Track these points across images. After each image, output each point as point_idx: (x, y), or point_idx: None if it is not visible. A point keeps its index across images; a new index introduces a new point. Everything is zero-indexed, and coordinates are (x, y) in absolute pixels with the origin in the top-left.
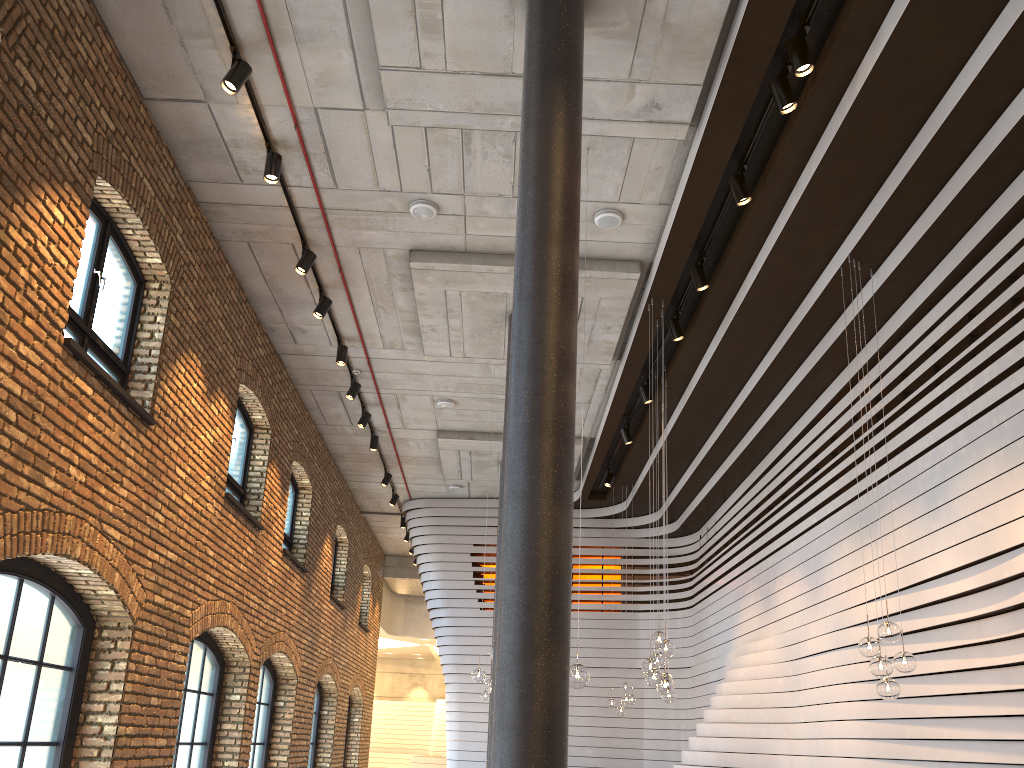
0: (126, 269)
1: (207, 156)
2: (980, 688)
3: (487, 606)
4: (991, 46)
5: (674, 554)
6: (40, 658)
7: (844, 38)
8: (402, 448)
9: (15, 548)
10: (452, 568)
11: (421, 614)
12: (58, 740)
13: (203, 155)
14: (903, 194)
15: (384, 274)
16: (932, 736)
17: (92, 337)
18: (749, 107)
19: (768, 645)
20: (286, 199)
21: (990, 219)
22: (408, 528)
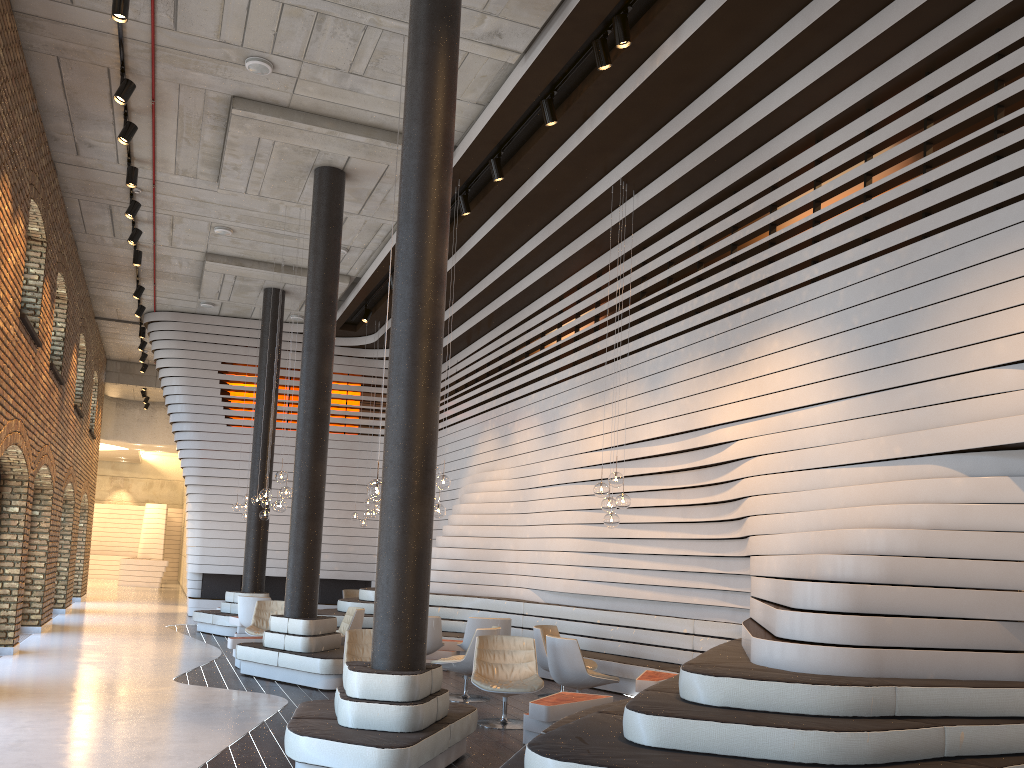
0: None
1: None
2: (667, 519)
3: (234, 423)
4: (754, 63)
5: None
6: None
7: (655, 24)
8: (162, 264)
9: None
10: (199, 384)
11: (134, 419)
12: None
13: None
14: (671, 145)
15: (198, 111)
16: (628, 551)
17: None
18: (572, 54)
19: (503, 475)
20: (118, 29)
21: (727, 179)
22: (151, 340)
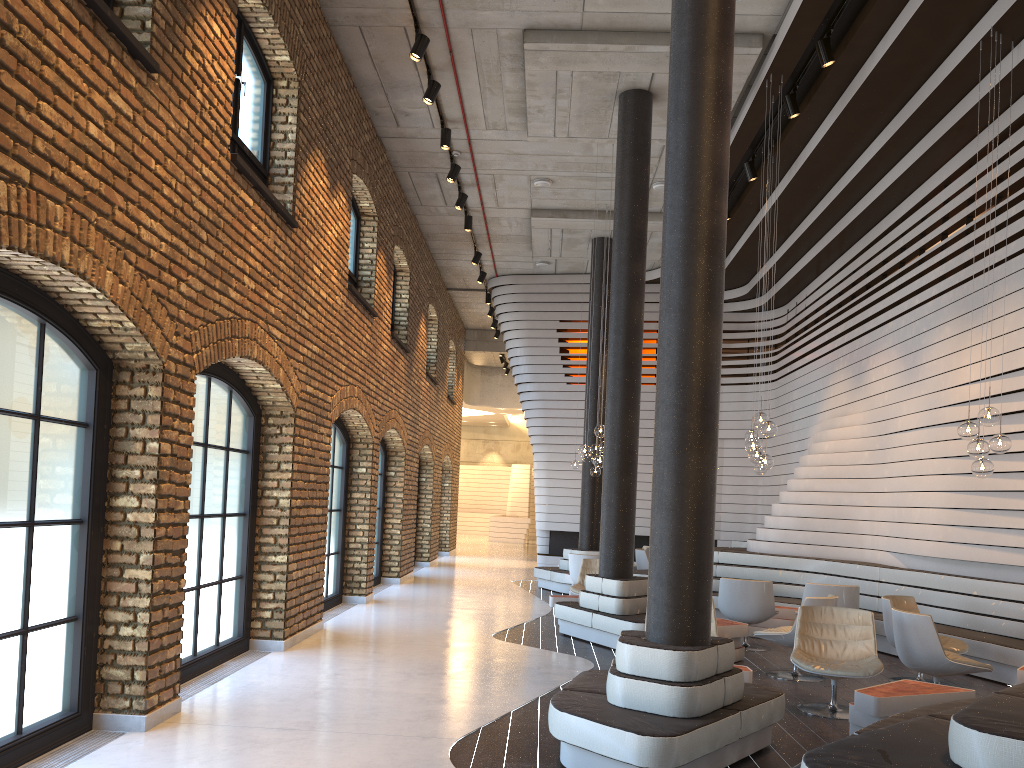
0: (257, 69)
1: None
2: None
3: (573, 381)
4: None
5: (759, 328)
6: (227, 444)
7: None
8: (493, 227)
9: (216, 354)
10: (539, 344)
11: (497, 385)
12: (244, 511)
13: None
14: None
15: (494, 55)
16: (1014, 507)
17: (240, 145)
18: None
19: (856, 421)
20: None
21: None
22: (494, 305)
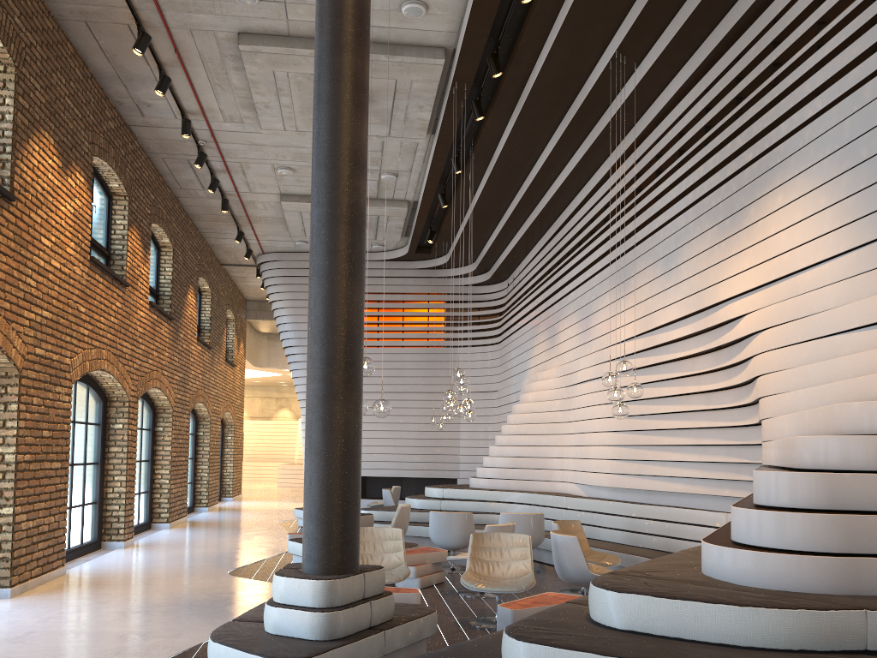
0: None
1: None
2: (690, 408)
3: None
4: None
5: (487, 299)
6: None
7: None
8: (251, 210)
9: None
10: (302, 313)
11: (282, 349)
12: None
13: None
14: None
15: (217, 55)
16: (657, 443)
17: None
18: None
19: (551, 375)
20: None
21: (726, 25)
22: (263, 279)
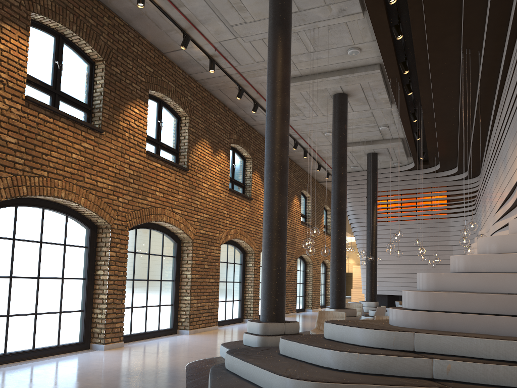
0: (172, 115)
1: (191, 65)
2: None
3: None
4: None
5: (469, 187)
6: (162, 254)
7: None
8: (321, 154)
9: (140, 221)
10: (358, 204)
11: None
12: (173, 279)
13: (190, 65)
14: (469, 20)
15: None
16: None
17: (161, 145)
18: (382, 1)
19: (483, 232)
20: (224, 73)
21: (510, 25)
22: None
